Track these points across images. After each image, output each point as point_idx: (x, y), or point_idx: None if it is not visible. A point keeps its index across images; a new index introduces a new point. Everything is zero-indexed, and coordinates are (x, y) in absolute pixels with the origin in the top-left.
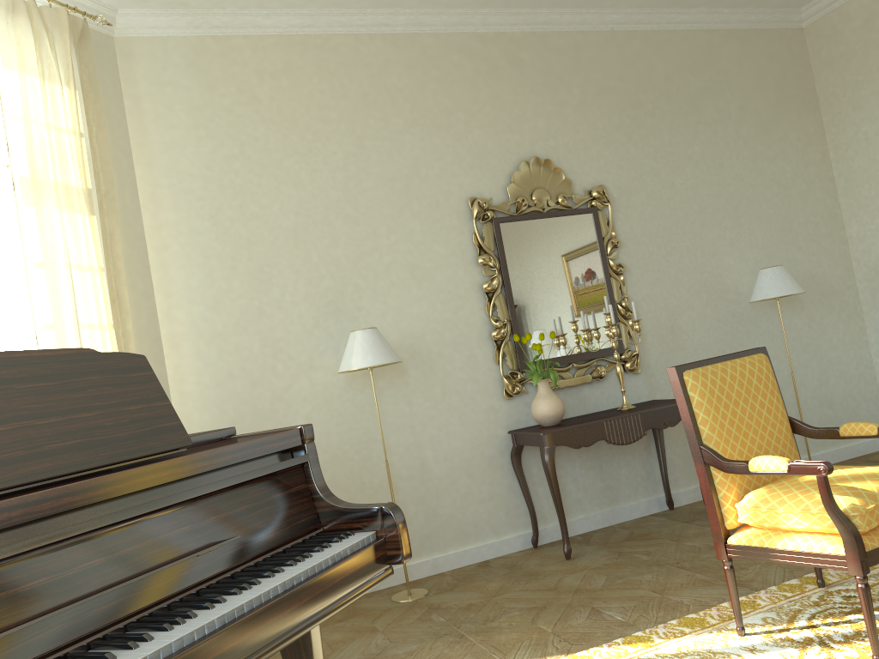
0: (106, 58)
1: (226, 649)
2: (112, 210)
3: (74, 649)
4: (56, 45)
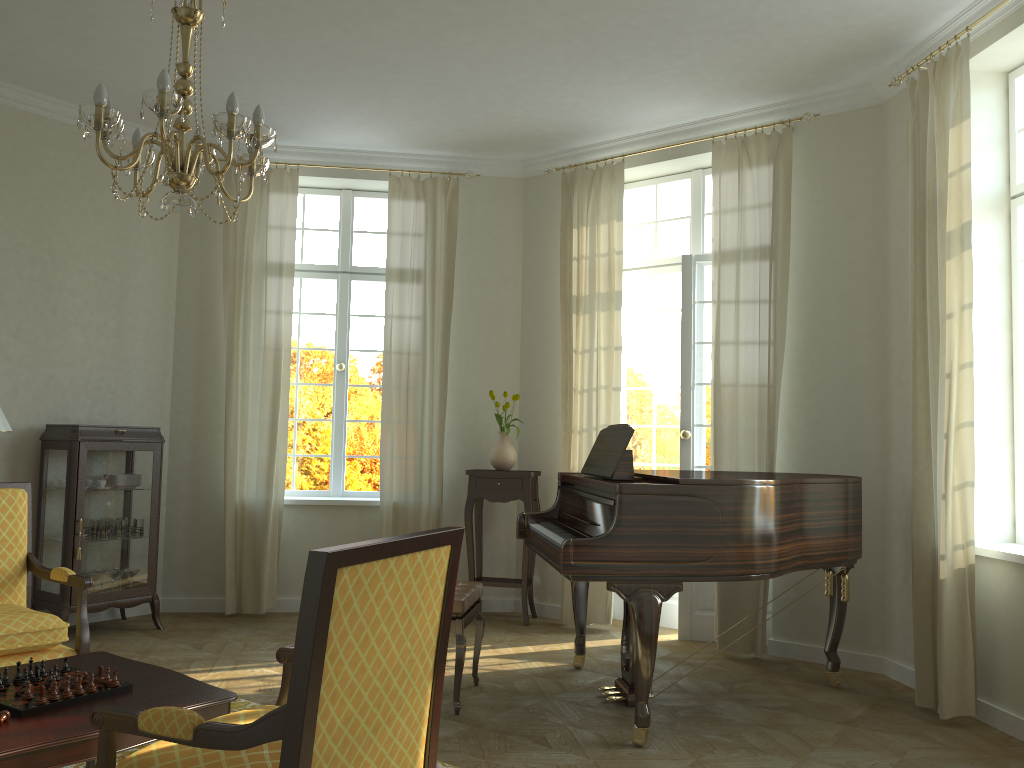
0: None
1: (545, 548)
2: None
3: (575, 531)
4: None
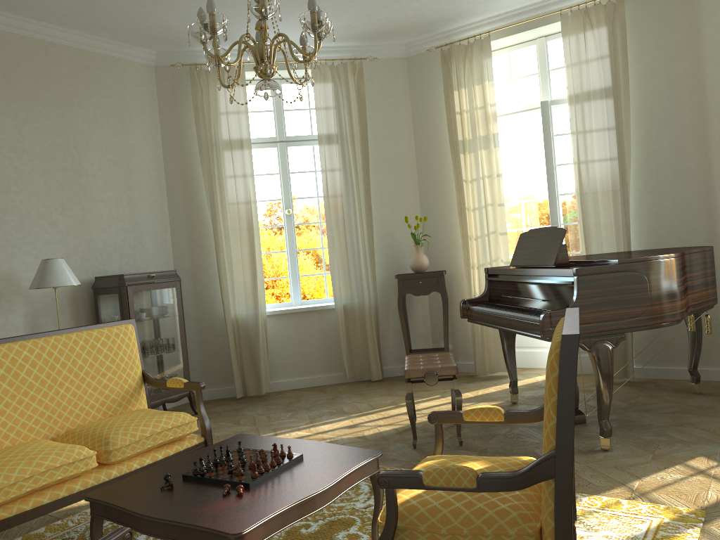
0: None
1: (504, 322)
2: None
3: (517, 307)
4: None
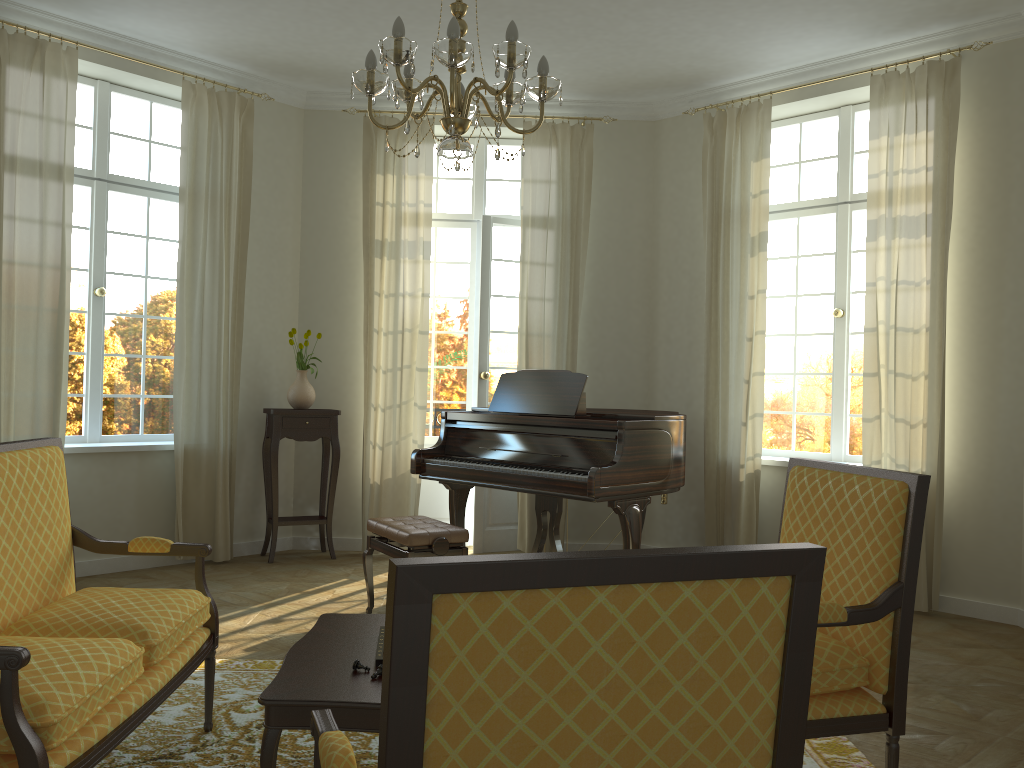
0: (1016, 64)
1: (506, 479)
2: (948, 228)
3: (507, 463)
4: (919, 97)
